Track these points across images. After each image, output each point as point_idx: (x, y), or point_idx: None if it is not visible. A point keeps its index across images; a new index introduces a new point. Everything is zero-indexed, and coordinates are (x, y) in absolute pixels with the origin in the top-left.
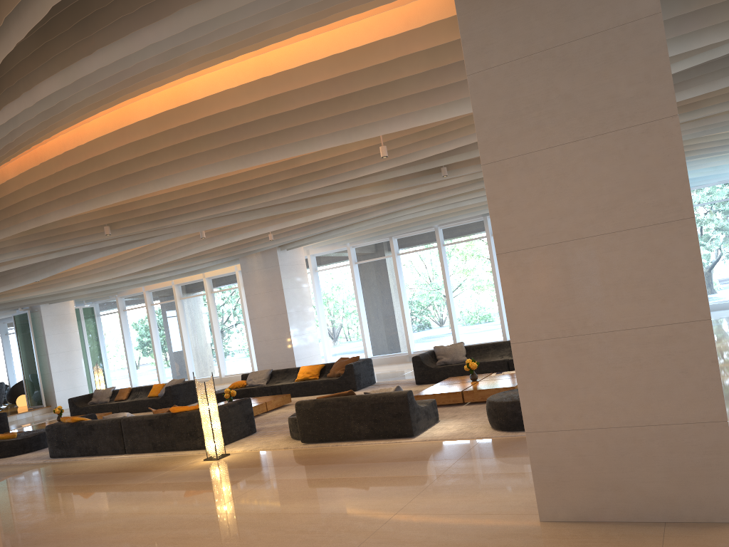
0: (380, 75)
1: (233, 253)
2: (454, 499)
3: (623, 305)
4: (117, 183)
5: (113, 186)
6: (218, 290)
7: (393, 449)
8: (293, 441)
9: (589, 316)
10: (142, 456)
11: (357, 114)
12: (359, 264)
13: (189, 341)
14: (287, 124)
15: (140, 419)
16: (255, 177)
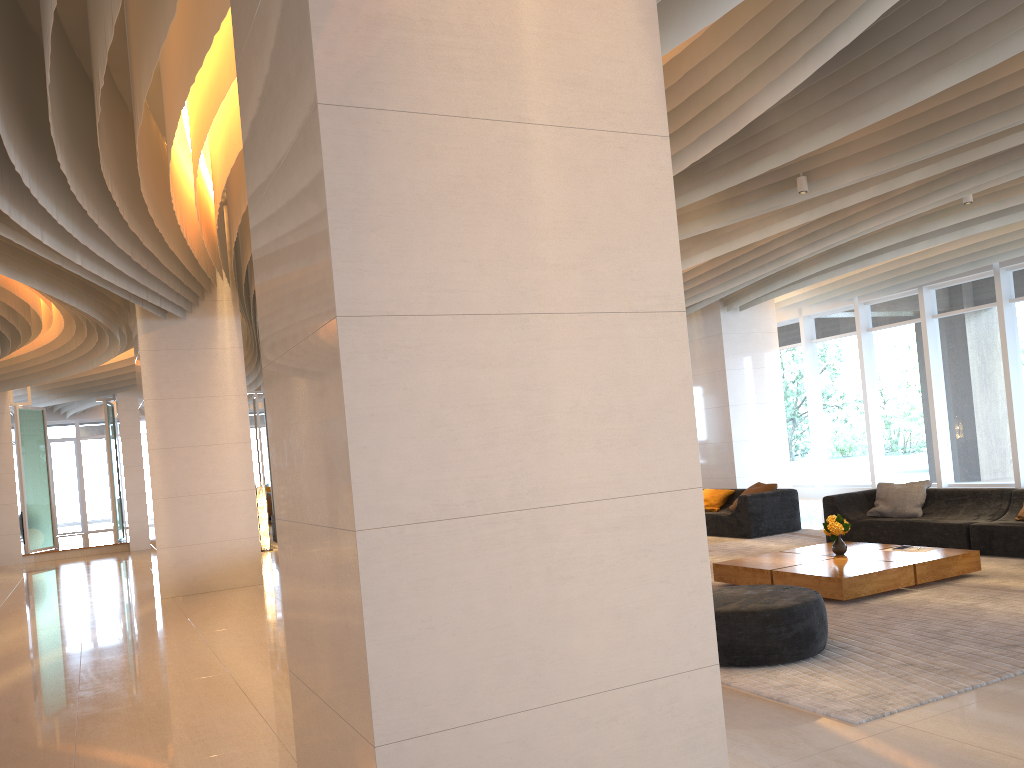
0: None
1: None
2: None
3: (313, 480)
4: None
5: None
6: None
7: None
8: None
9: (300, 491)
10: None
11: None
12: (873, 332)
13: None
14: None
15: None
16: None
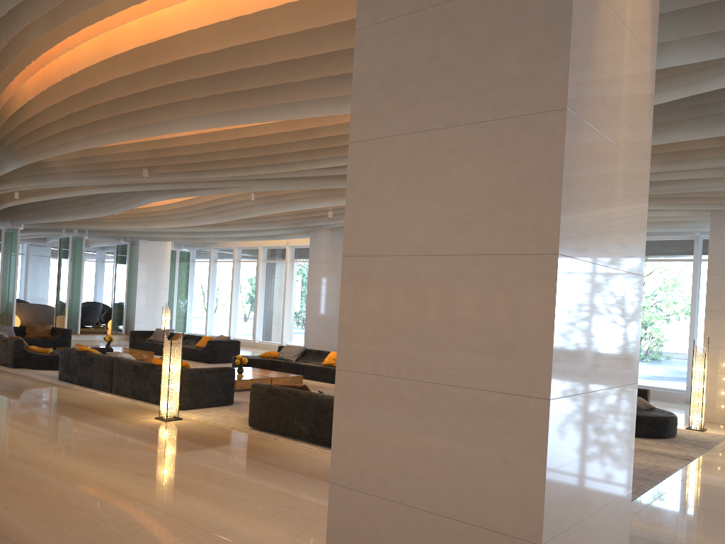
0: (352, 38)
1: (300, 225)
2: (284, 535)
3: (456, 353)
4: (121, 121)
5: (118, 124)
6: (297, 260)
7: (314, 459)
8: (246, 423)
9: (418, 357)
10: (120, 399)
11: (341, 82)
12: None
13: (263, 303)
14: (265, 82)
15: (128, 363)
16: (276, 143)
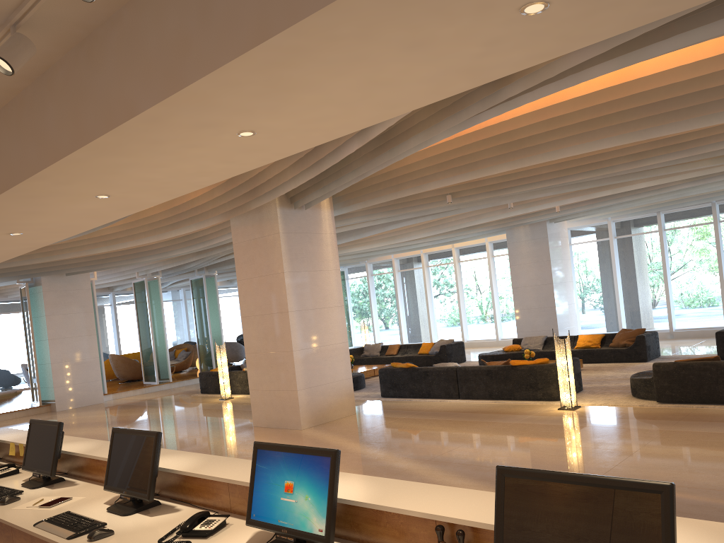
0: None
1: (507, 224)
2: None
3: None
4: (508, 155)
5: (504, 157)
6: (465, 259)
7: None
8: (642, 401)
9: None
10: (480, 402)
11: None
12: (618, 239)
13: (433, 306)
14: (713, 97)
15: (477, 369)
16: (612, 150)
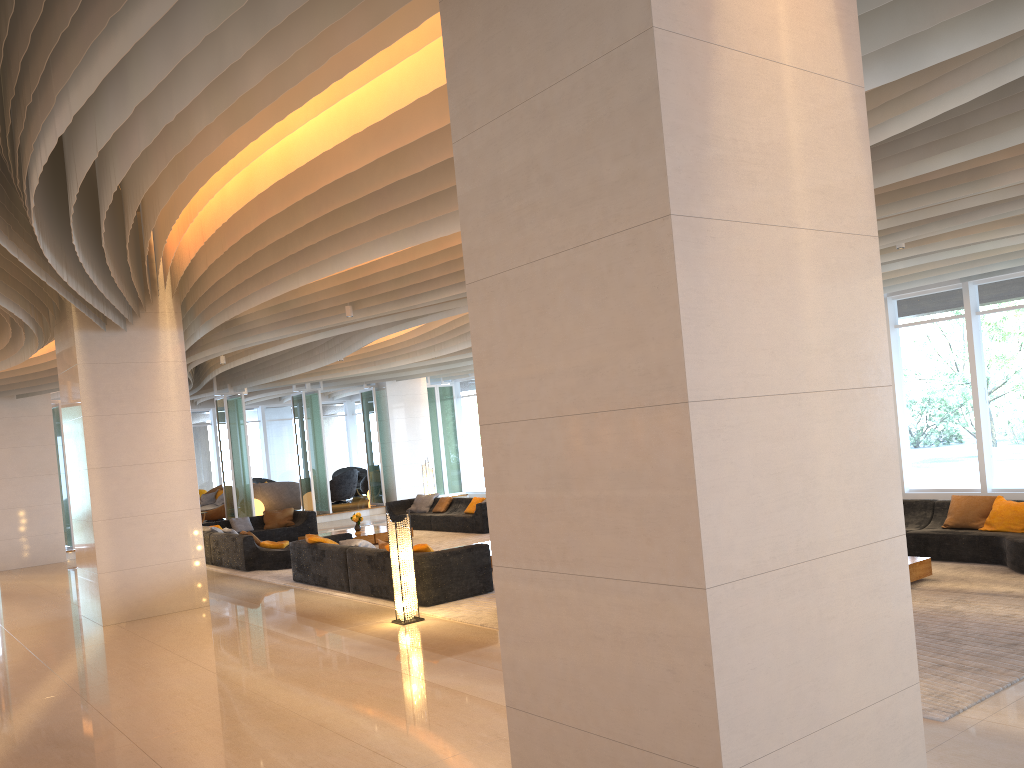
0: None
1: None
2: None
3: (604, 537)
4: (293, 263)
5: (290, 267)
6: None
7: None
8: None
9: (568, 545)
10: (358, 600)
11: None
12: None
13: None
14: (431, 190)
15: (361, 553)
16: None
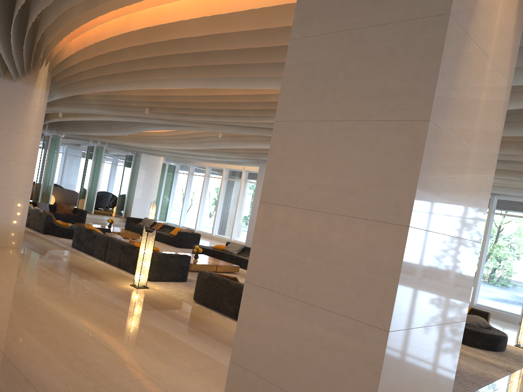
0: None
1: (252, 157)
2: (199, 388)
3: (327, 286)
4: (132, 76)
5: (129, 77)
6: (249, 181)
7: (233, 332)
8: (192, 297)
9: (301, 284)
10: (109, 267)
11: None
12: None
13: (221, 208)
14: (231, 61)
15: (118, 243)
16: (238, 101)
